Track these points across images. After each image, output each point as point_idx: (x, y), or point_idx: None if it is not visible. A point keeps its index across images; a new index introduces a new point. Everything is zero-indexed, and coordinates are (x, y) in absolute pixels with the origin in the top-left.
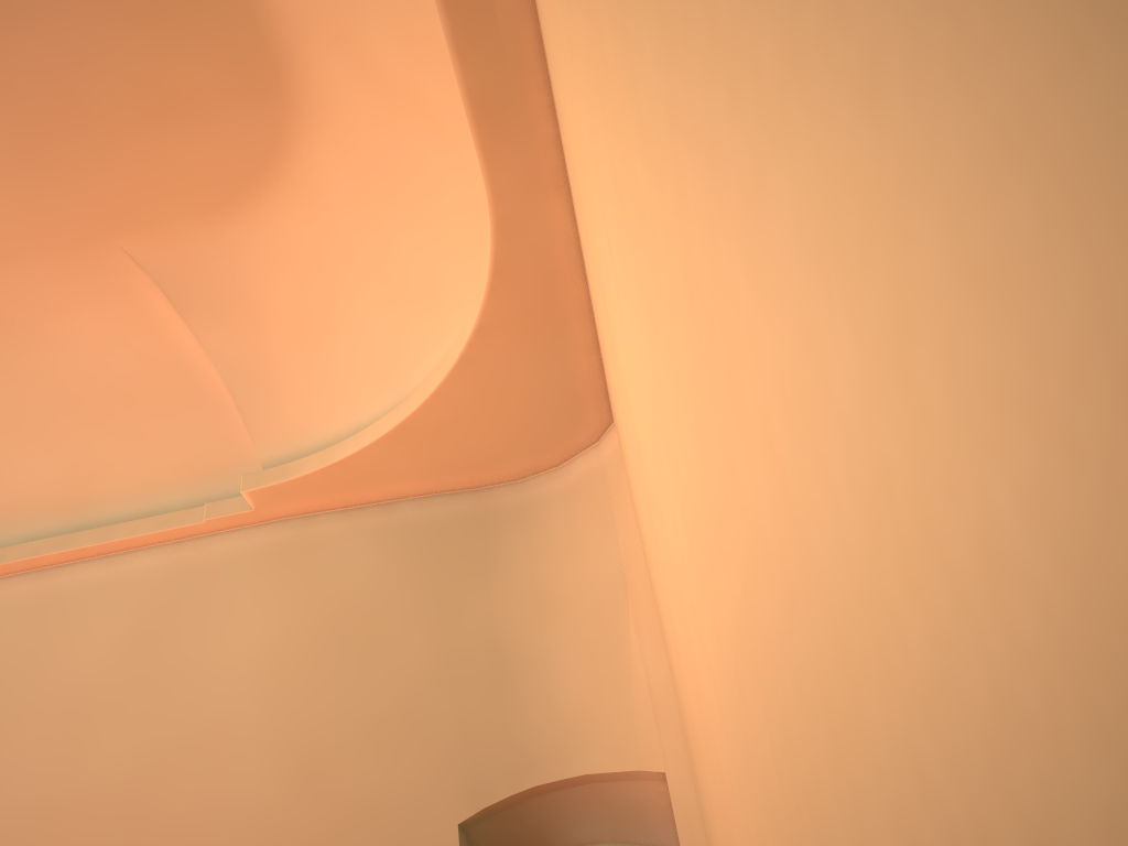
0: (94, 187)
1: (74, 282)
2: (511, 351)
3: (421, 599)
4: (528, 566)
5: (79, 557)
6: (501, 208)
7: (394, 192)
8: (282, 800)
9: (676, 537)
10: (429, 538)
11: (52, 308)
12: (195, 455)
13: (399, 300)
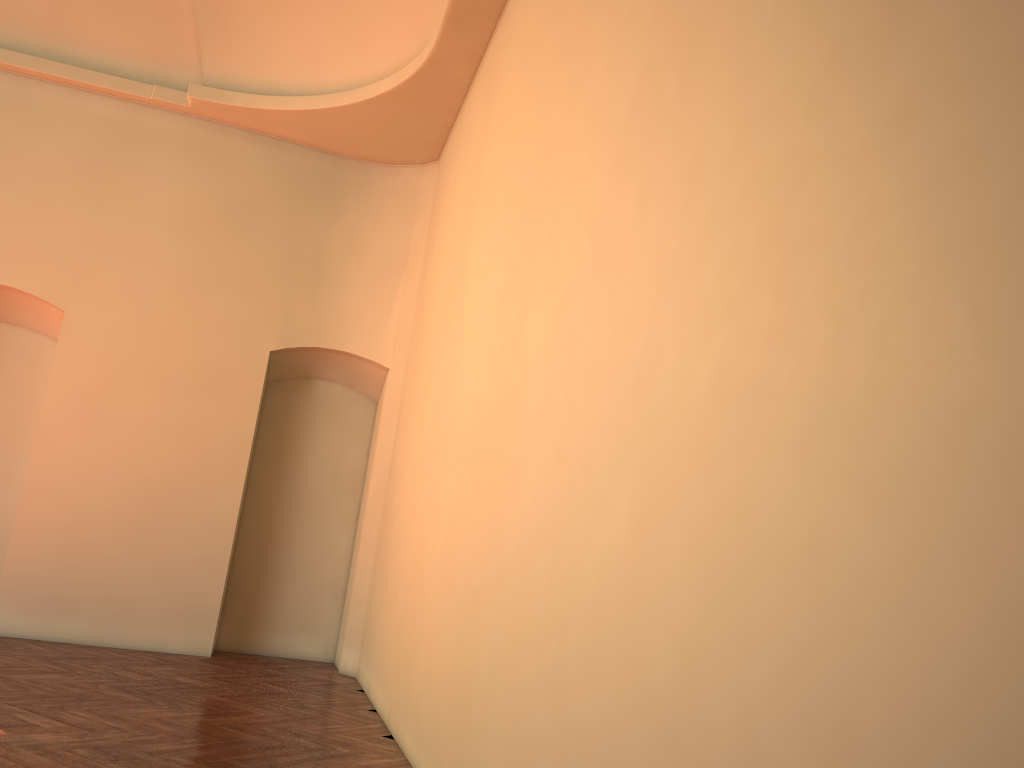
0: None
1: None
2: (401, 109)
3: (282, 214)
4: (353, 221)
5: (50, 79)
6: (437, 54)
7: None
8: (172, 301)
9: (468, 374)
10: (298, 175)
11: None
12: (153, 43)
13: (341, 26)
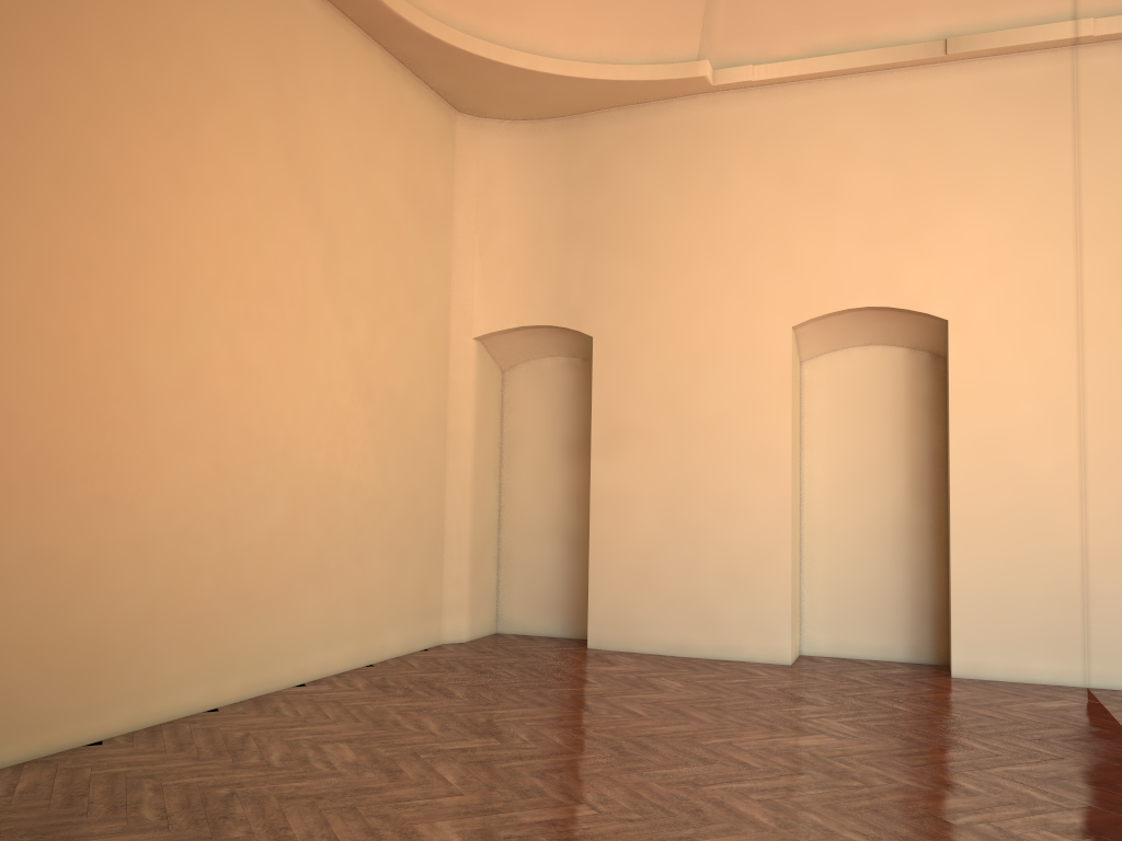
0: None
1: None
2: None
3: None
4: None
5: None
6: None
7: None
8: None
9: None
10: None
11: None
12: None
13: None
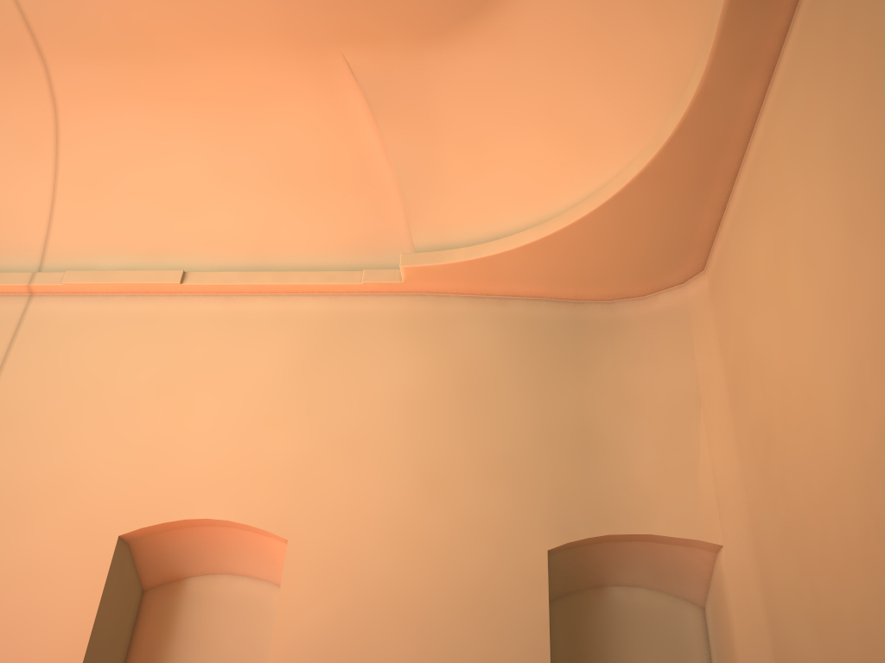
0: (341, 1)
1: (296, 75)
2: (657, 198)
3: (526, 377)
4: (612, 369)
5: (259, 291)
6: (711, 79)
7: (585, 50)
8: (413, 504)
9: None
10: (534, 331)
11: (273, 93)
12: (357, 231)
13: (559, 139)
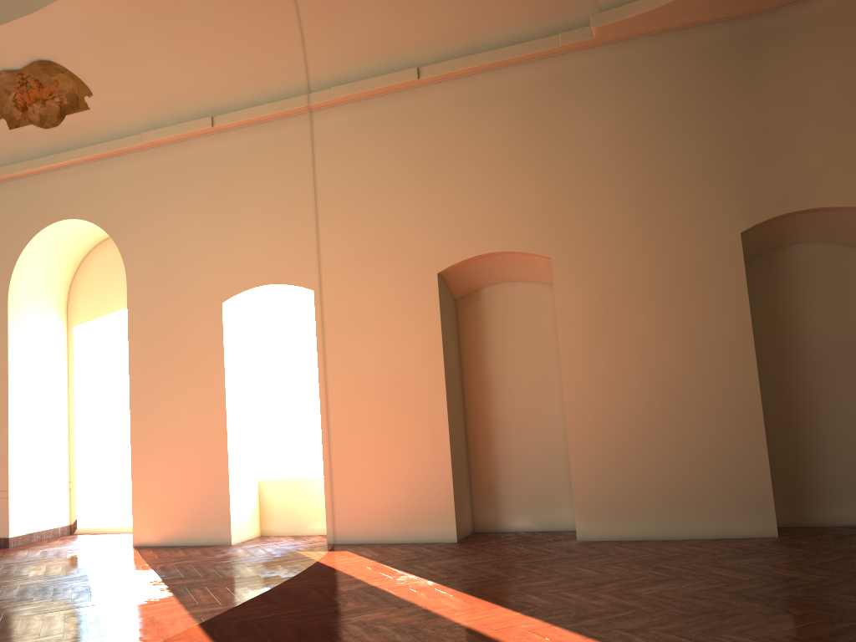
0: None
1: None
2: None
3: (709, 98)
4: (783, 74)
5: (478, 71)
6: None
7: None
8: (634, 218)
9: None
10: (712, 54)
11: None
12: None
13: None
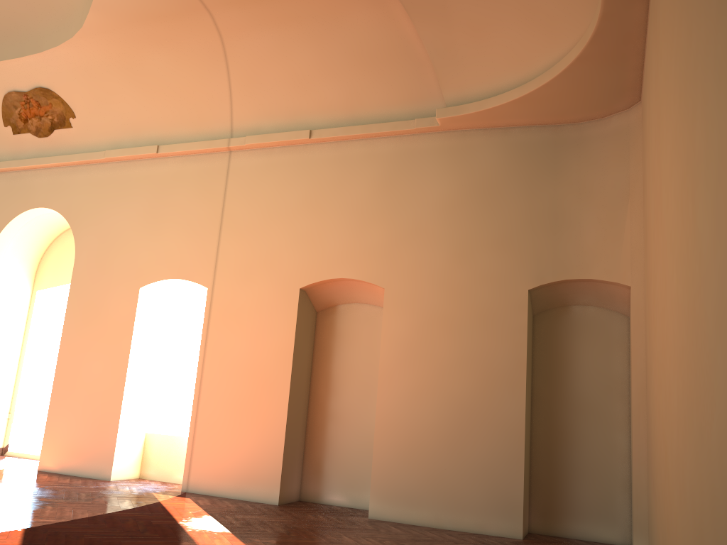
0: None
1: None
2: (592, 68)
3: (519, 183)
4: (577, 172)
5: (354, 138)
6: (607, 8)
7: None
8: (450, 266)
9: (671, 278)
10: (526, 150)
11: (345, 9)
12: (410, 91)
13: (531, 24)
